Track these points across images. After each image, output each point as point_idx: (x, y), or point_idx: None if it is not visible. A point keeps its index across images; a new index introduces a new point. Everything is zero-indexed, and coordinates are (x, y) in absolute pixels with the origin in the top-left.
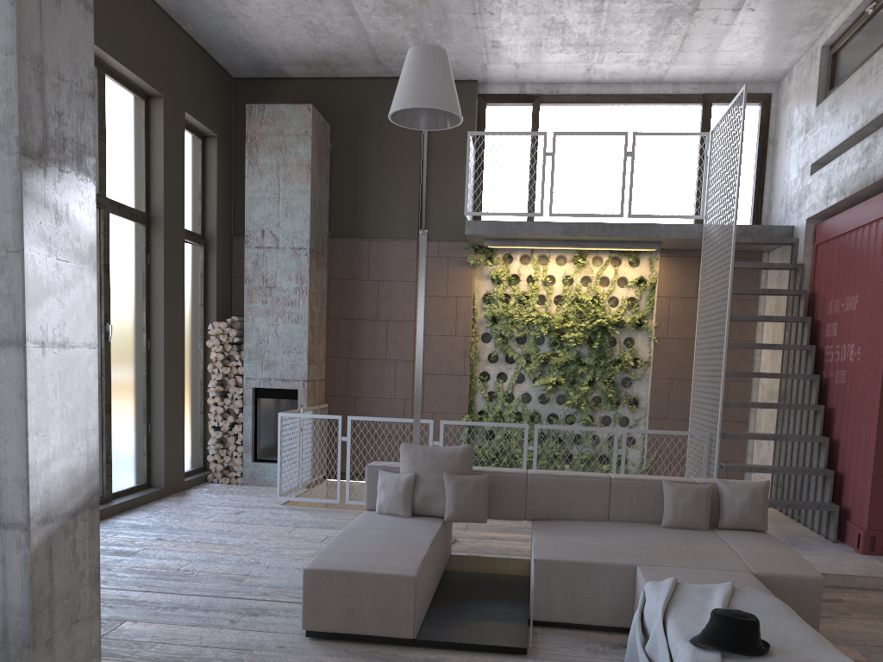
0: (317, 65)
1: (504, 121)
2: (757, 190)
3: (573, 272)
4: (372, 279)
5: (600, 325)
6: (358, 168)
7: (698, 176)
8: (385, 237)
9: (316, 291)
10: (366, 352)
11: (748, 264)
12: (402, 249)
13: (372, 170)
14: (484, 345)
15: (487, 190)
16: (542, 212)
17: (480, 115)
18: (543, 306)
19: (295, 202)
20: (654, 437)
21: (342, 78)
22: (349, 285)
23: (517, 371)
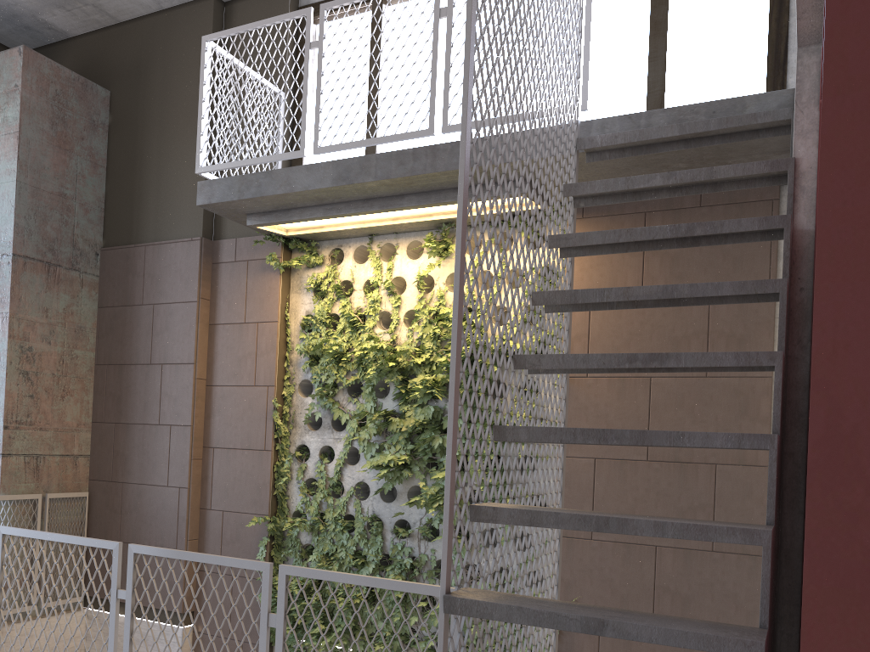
0: (72, 3)
1: (334, 39)
2: (773, 68)
3: (433, 269)
4: (146, 303)
5: (463, 357)
6: (137, 143)
7: (650, 62)
8: (164, 238)
9: (44, 321)
10: (137, 414)
11: (653, 178)
12: (182, 254)
13: (153, 142)
14: (302, 400)
15: (312, 151)
16: (304, 148)
17: (301, 37)
18: (388, 331)
19: (1, 188)
20: (566, 576)
21: (125, 23)
22: (121, 314)
23: (348, 444)
